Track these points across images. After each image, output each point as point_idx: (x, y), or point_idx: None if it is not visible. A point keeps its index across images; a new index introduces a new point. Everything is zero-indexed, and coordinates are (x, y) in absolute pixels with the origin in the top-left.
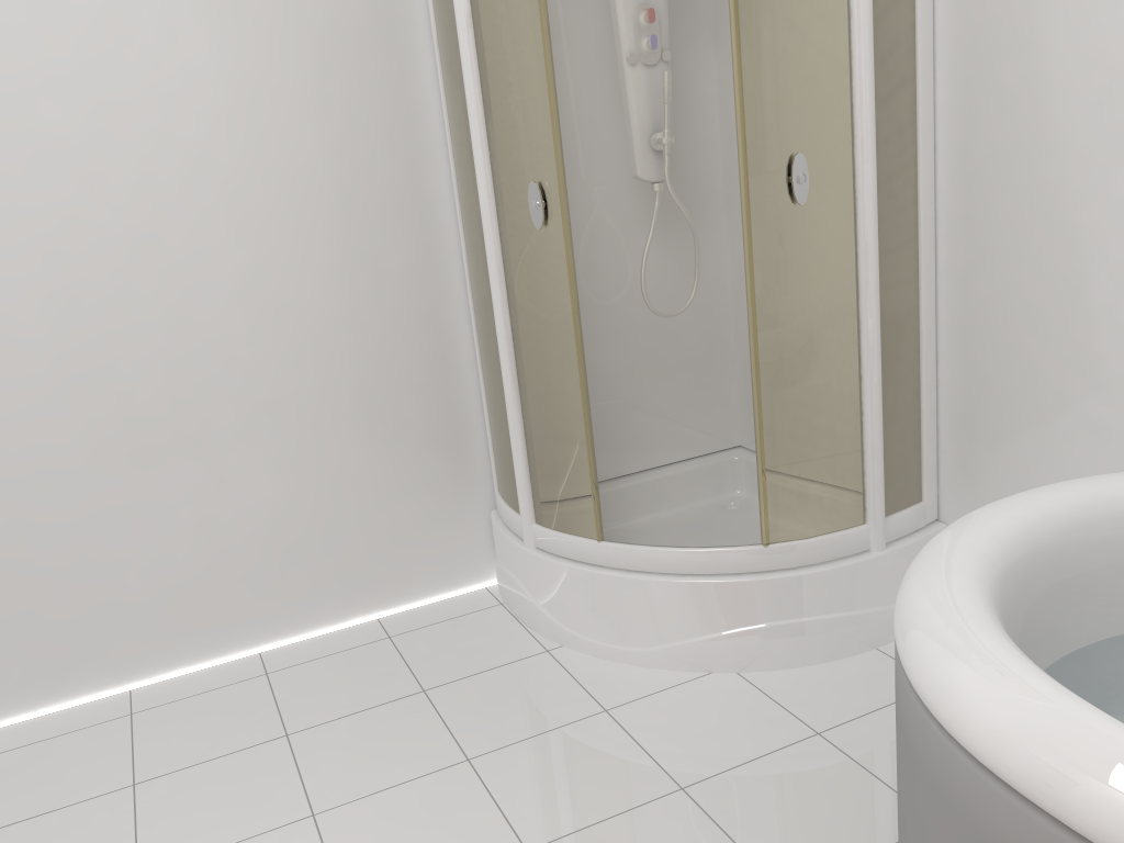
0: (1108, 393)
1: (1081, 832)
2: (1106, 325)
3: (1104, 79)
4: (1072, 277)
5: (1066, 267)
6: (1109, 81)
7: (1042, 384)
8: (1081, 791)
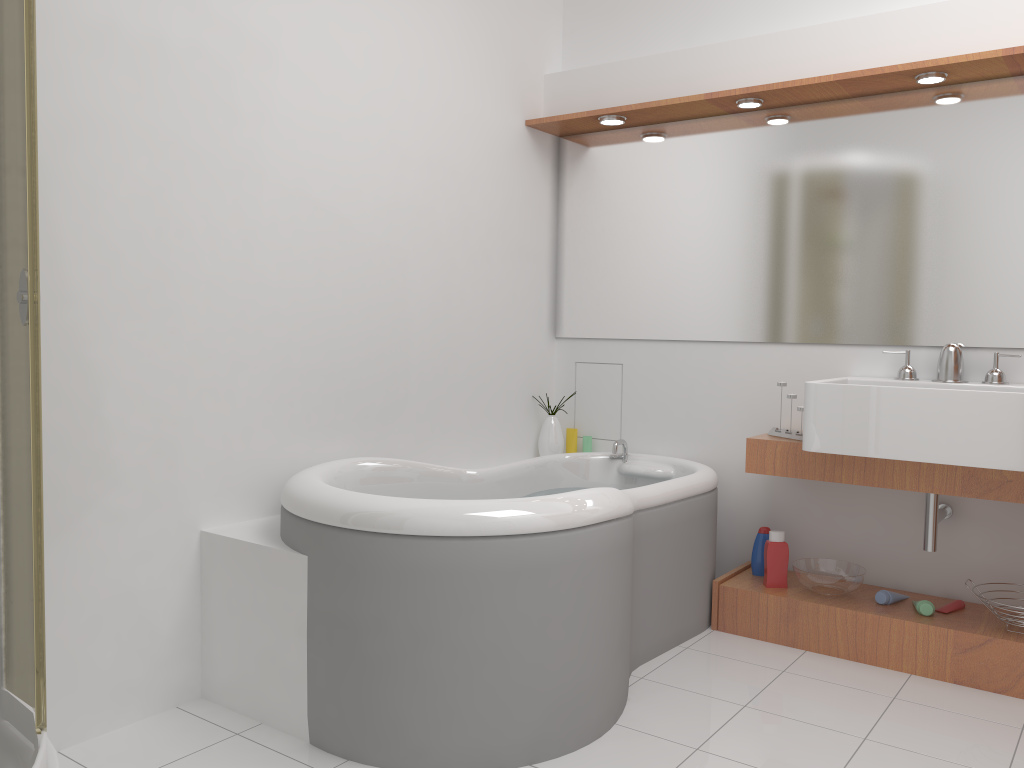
0: (123, 485)
1: (613, 517)
2: (119, 433)
3: (109, 254)
4: (90, 400)
5: (83, 393)
6: (112, 256)
7: (65, 496)
8: (608, 504)
